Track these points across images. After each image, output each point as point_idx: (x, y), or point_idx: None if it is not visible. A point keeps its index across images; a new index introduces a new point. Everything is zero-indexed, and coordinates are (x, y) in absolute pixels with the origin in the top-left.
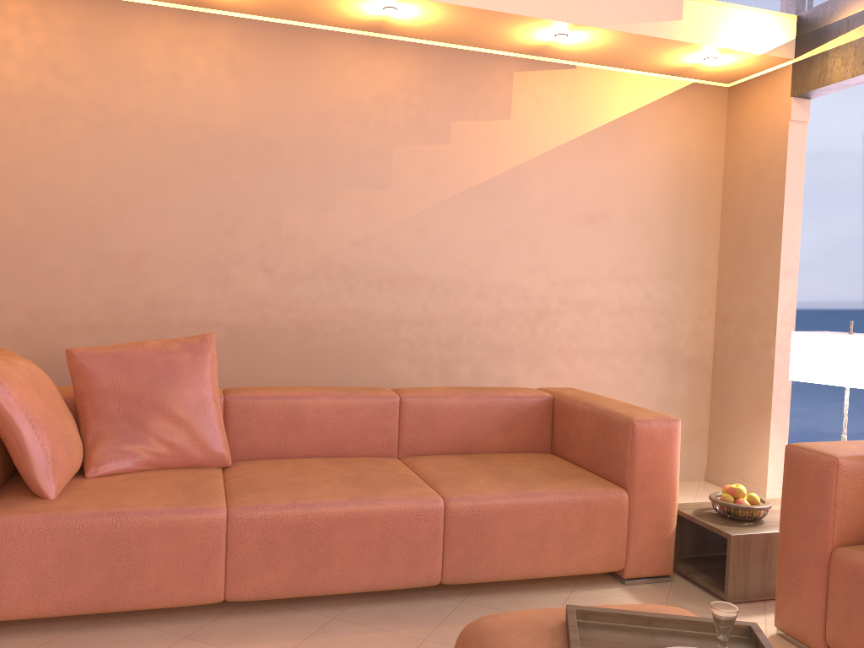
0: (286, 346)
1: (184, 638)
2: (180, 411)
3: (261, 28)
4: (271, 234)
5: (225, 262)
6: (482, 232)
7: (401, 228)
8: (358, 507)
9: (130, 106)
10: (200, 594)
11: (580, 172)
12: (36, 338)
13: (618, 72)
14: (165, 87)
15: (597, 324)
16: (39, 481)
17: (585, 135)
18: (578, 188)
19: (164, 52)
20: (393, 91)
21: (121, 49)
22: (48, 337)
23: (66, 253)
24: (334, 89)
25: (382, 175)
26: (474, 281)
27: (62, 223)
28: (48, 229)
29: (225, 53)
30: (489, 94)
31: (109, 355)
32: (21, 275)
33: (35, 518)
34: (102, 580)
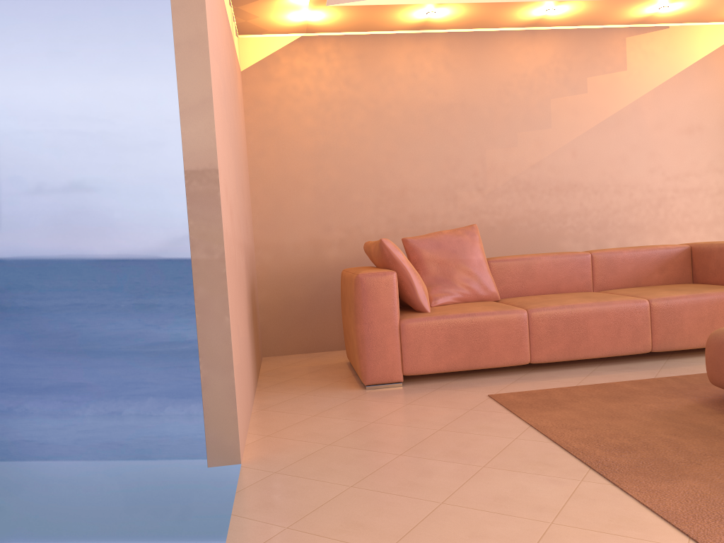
0: (495, 237)
1: (517, 379)
2: (471, 268)
3: (461, 36)
4: (479, 166)
5: (453, 188)
6: (614, 149)
7: (560, 153)
8: (599, 306)
9: (390, 98)
10: (518, 358)
11: (679, 99)
12: (351, 245)
13: (699, 26)
14: (409, 83)
15: (702, 204)
16: (422, 302)
17: (680, 73)
18: (678, 110)
19: (406, 61)
20: (547, 63)
21: (382, 63)
22: (357, 244)
23: (362, 192)
24: (509, 68)
25: (545, 119)
26: (612, 183)
27: (359, 174)
28: (351, 179)
29: (441, 56)
30: (610, 55)
31: (426, 239)
32: (339, 208)
33: (431, 318)
34: (468, 351)
